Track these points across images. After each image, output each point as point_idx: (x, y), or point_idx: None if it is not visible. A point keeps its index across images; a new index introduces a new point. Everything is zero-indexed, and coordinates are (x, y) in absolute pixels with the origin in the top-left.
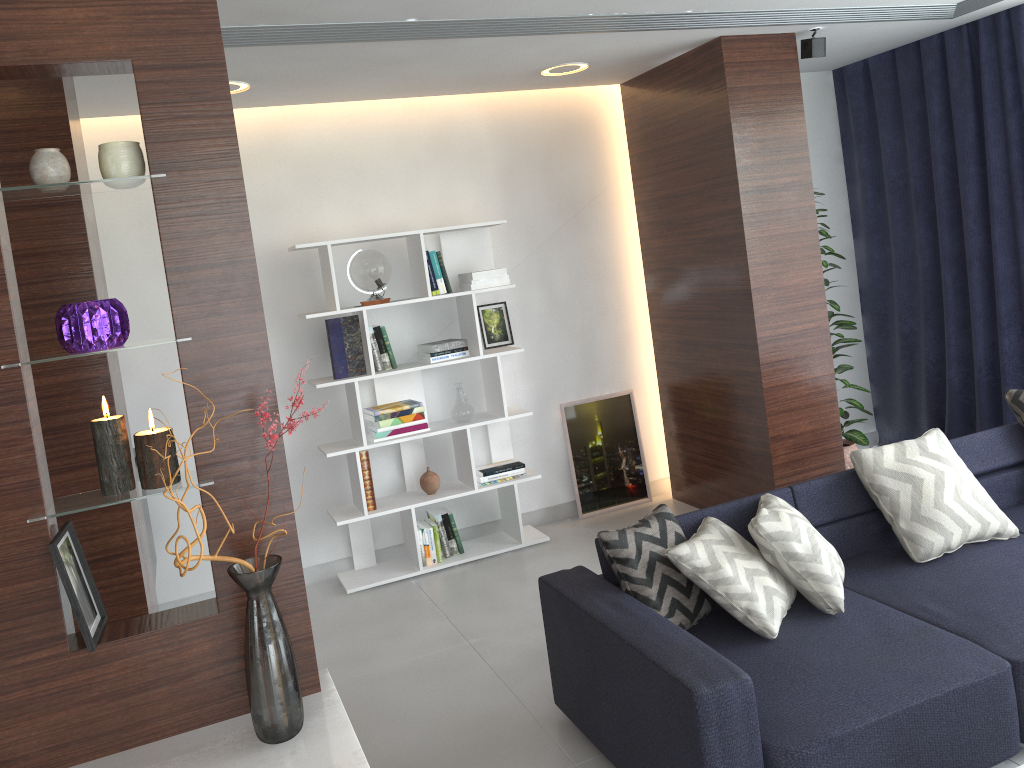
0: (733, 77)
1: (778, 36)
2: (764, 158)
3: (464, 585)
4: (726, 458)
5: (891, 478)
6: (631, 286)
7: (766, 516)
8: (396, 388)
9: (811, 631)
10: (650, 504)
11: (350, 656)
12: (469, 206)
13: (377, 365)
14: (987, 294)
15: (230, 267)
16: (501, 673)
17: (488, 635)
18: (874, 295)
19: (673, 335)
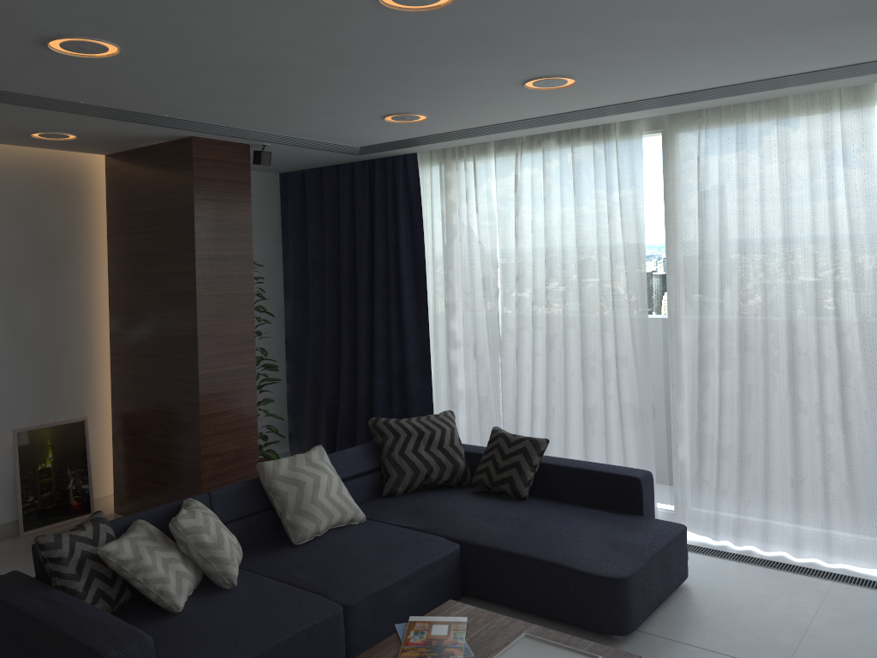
0: (199, 169)
1: (237, 144)
2: (218, 234)
3: None
4: (165, 474)
5: (284, 482)
6: (96, 326)
7: (185, 515)
8: None
9: (210, 603)
10: None
11: None
12: None
13: None
14: (369, 349)
15: None
16: None
17: None
18: (296, 345)
19: (130, 370)
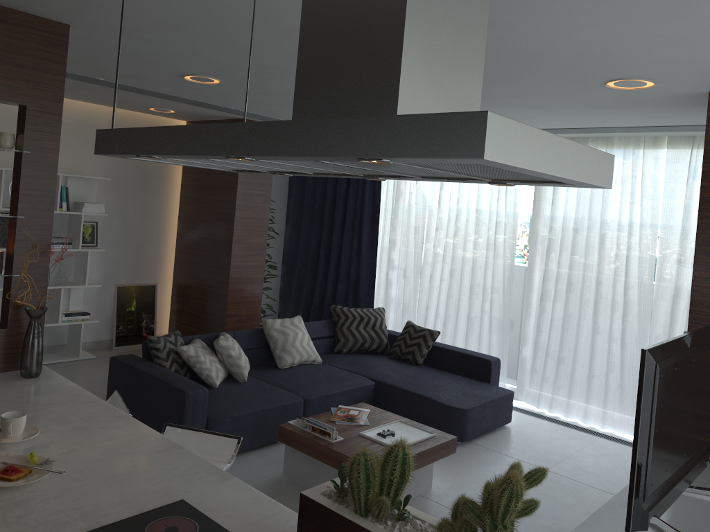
0: None
1: None
2: (251, 180)
3: None
4: (202, 324)
5: (277, 332)
6: (169, 227)
7: (222, 338)
8: None
9: (232, 386)
10: None
11: None
12: (88, 165)
13: None
14: (337, 264)
15: (45, 192)
16: None
17: None
18: (289, 255)
19: (187, 257)
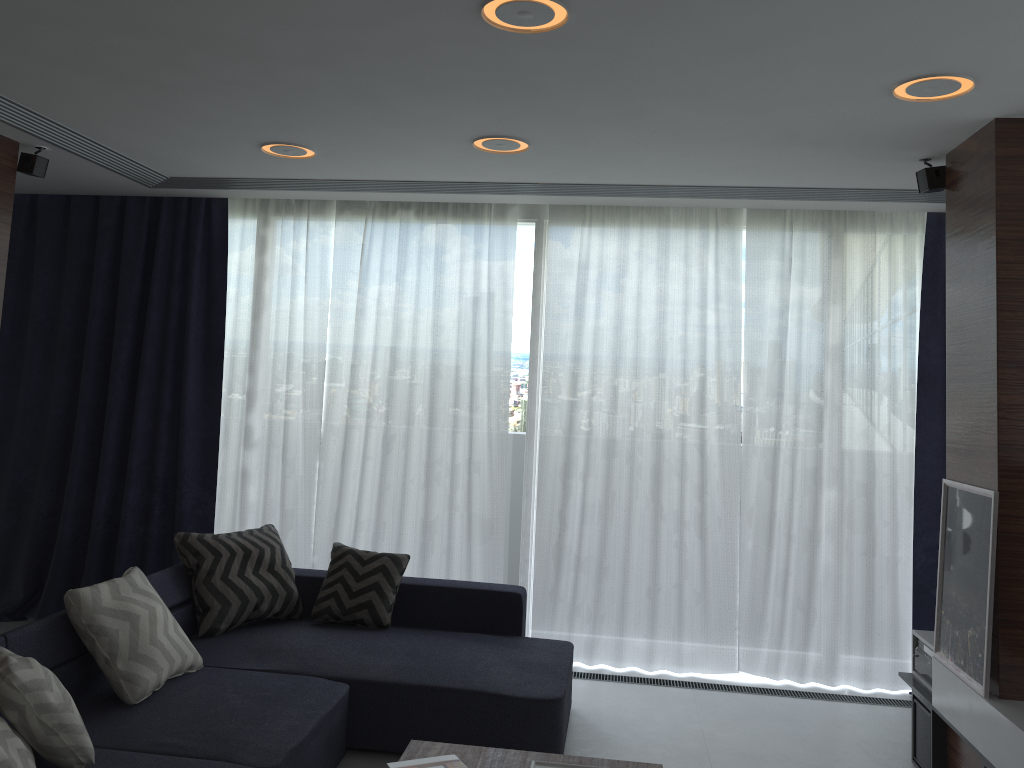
0: None
1: (4, 139)
2: None
3: None
4: None
5: (111, 617)
6: None
7: (18, 663)
8: None
9: None
10: None
11: None
12: None
13: None
14: (120, 447)
15: None
16: None
17: None
18: None
19: None
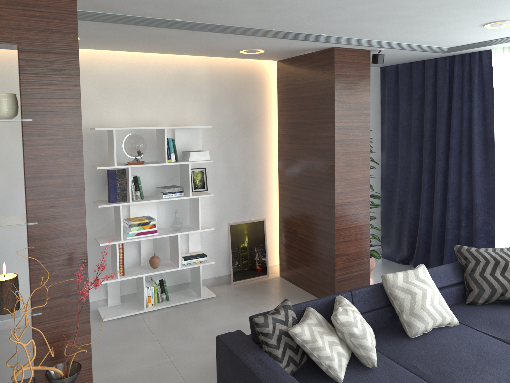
0: (338, 69)
1: (362, 50)
2: (348, 112)
3: (168, 321)
4: (311, 261)
5: (401, 291)
6: (271, 165)
7: (341, 312)
8: (142, 209)
9: (359, 378)
10: (268, 279)
11: (102, 363)
12: (192, 115)
13: (133, 197)
14: (443, 189)
15: (67, 178)
16: (187, 381)
17: (181, 355)
18: (388, 181)
19: (290, 194)
